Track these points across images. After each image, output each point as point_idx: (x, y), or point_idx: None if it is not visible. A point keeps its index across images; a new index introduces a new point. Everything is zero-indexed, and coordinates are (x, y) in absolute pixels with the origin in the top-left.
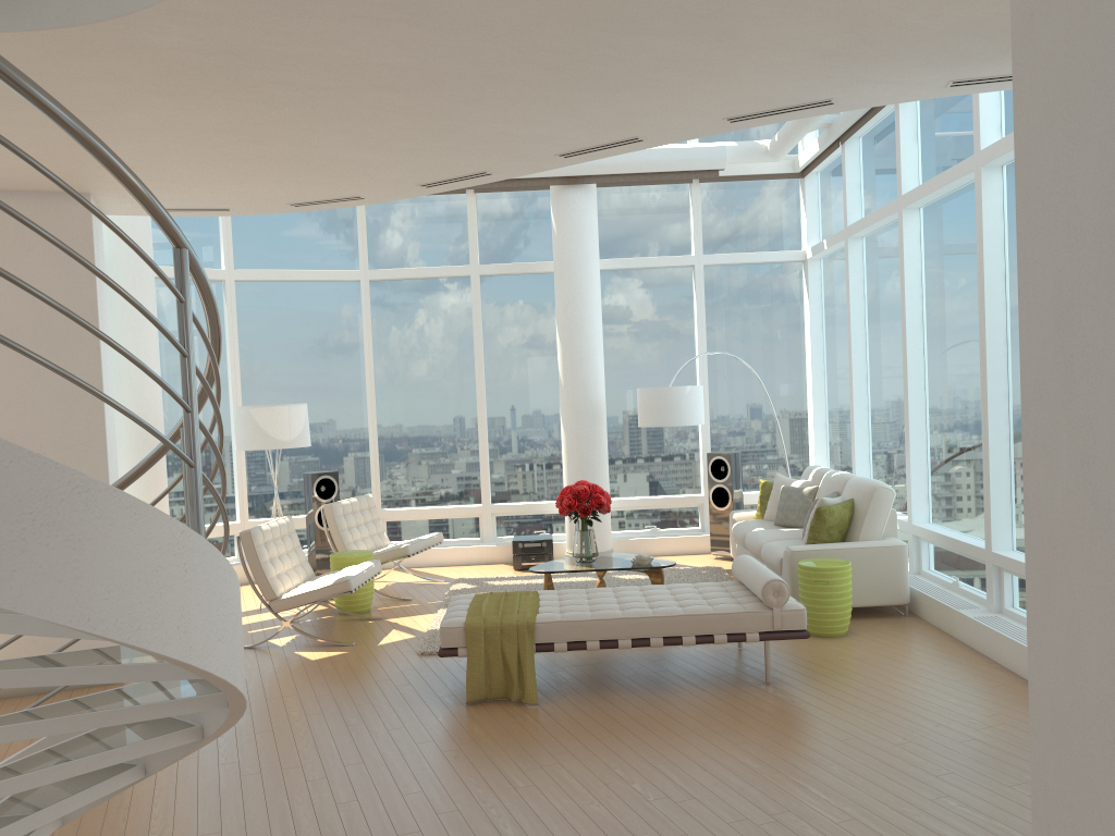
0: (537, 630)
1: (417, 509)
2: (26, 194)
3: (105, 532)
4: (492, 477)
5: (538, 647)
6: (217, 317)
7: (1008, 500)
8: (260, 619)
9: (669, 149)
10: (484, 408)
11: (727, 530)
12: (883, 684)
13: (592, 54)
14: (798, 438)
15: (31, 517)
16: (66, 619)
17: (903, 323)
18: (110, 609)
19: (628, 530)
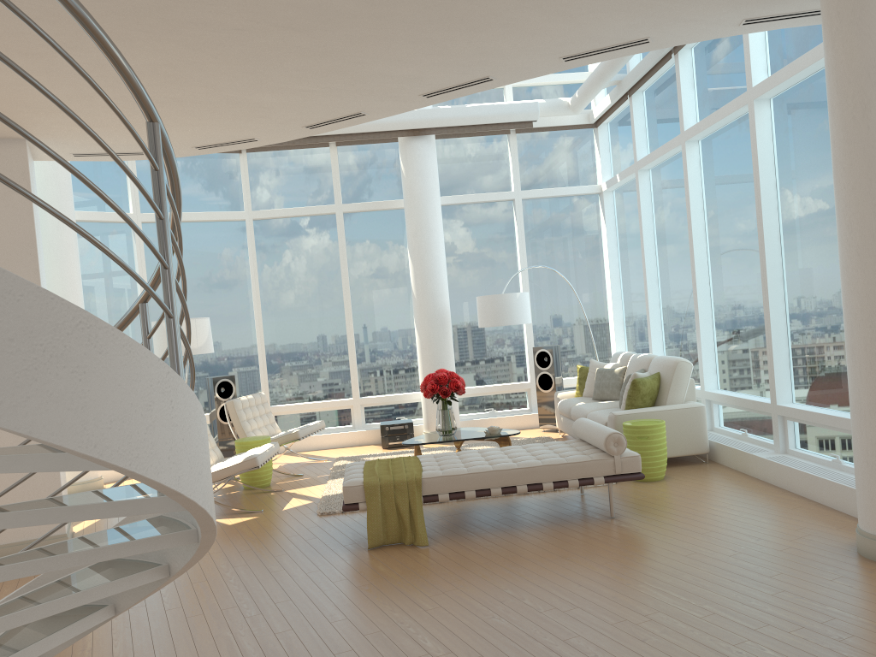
0: (424, 485)
1: (300, 404)
2: None
3: (105, 367)
4: (360, 375)
5: (425, 498)
6: (180, 193)
7: (787, 363)
8: None
9: (492, 105)
10: (351, 320)
11: (552, 408)
12: (705, 512)
13: None
14: (602, 333)
15: (41, 348)
16: (76, 445)
17: (689, 232)
18: (113, 437)
19: (471, 413)
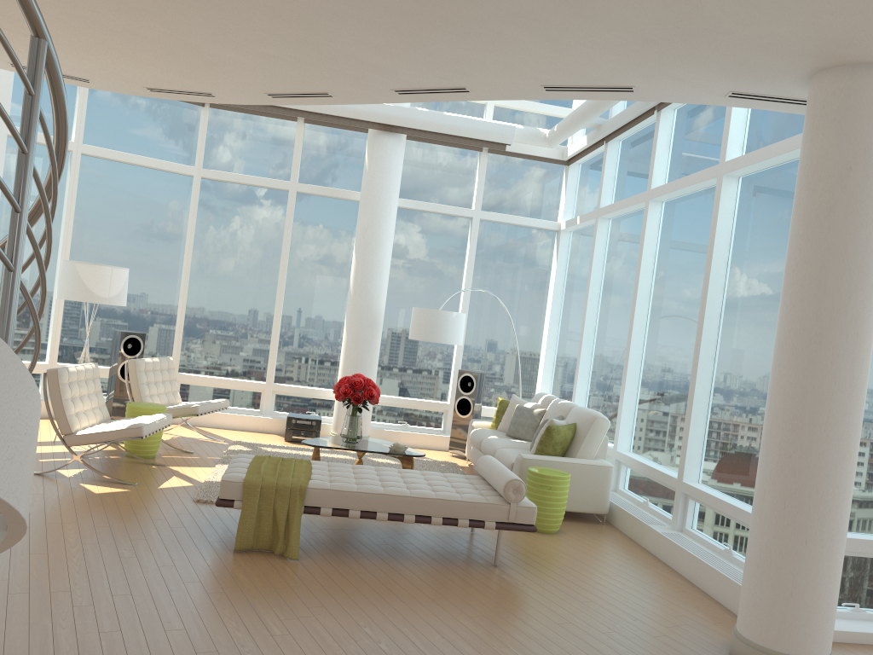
0: (308, 494)
1: (209, 378)
2: None
3: None
4: (278, 361)
5: (306, 509)
6: (66, 128)
7: (701, 442)
8: (52, 451)
9: (470, 119)
10: (281, 302)
11: (465, 434)
12: (589, 578)
13: None
14: (530, 369)
15: None
16: None
17: (635, 290)
18: None
19: (384, 422)
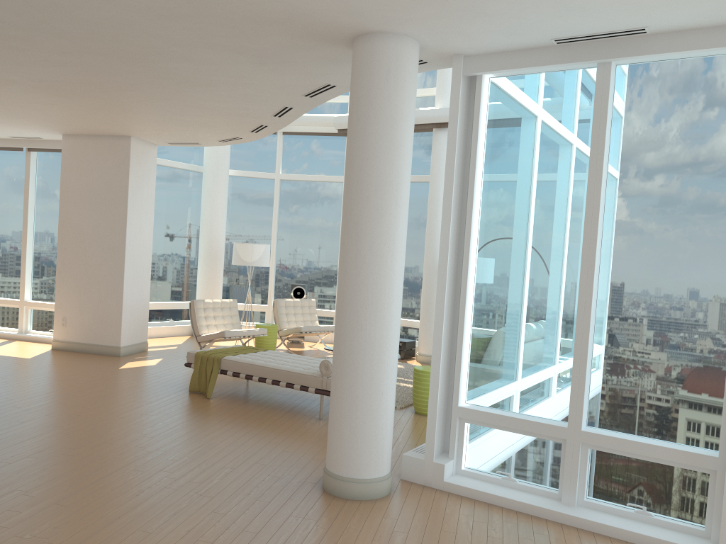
0: (221, 362)
1: None
2: (108, 136)
3: None
4: None
5: (221, 371)
6: None
7: None
8: None
9: None
10: None
11: None
12: None
13: (161, 72)
14: None
15: None
16: None
17: None
18: None
19: None
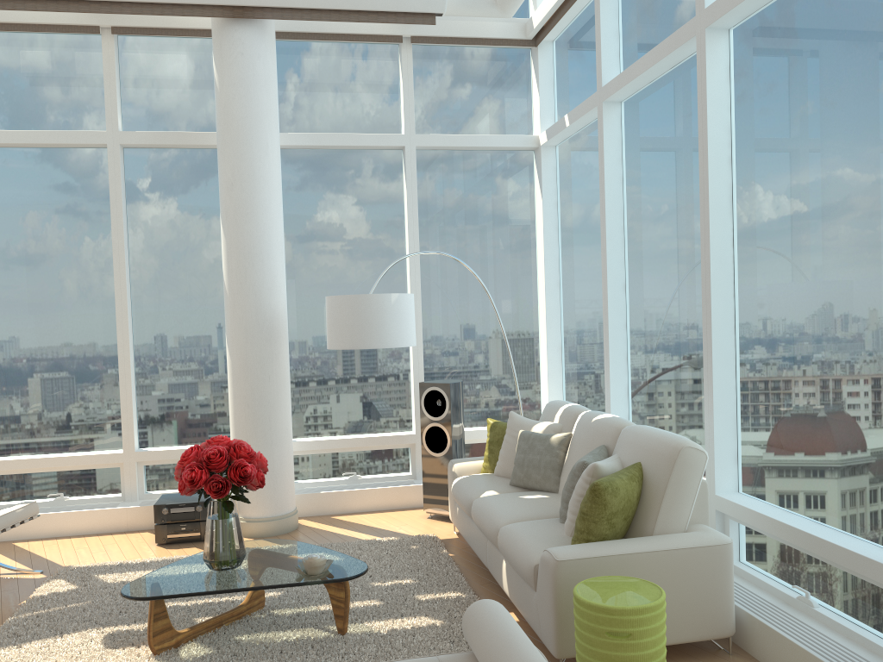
0: None
1: (30, 459)
2: None
3: None
4: (140, 413)
5: None
6: None
7: None
8: None
9: None
10: (126, 323)
11: (445, 482)
12: None
13: None
14: (528, 362)
15: None
16: None
17: (703, 200)
18: None
19: (321, 479)
